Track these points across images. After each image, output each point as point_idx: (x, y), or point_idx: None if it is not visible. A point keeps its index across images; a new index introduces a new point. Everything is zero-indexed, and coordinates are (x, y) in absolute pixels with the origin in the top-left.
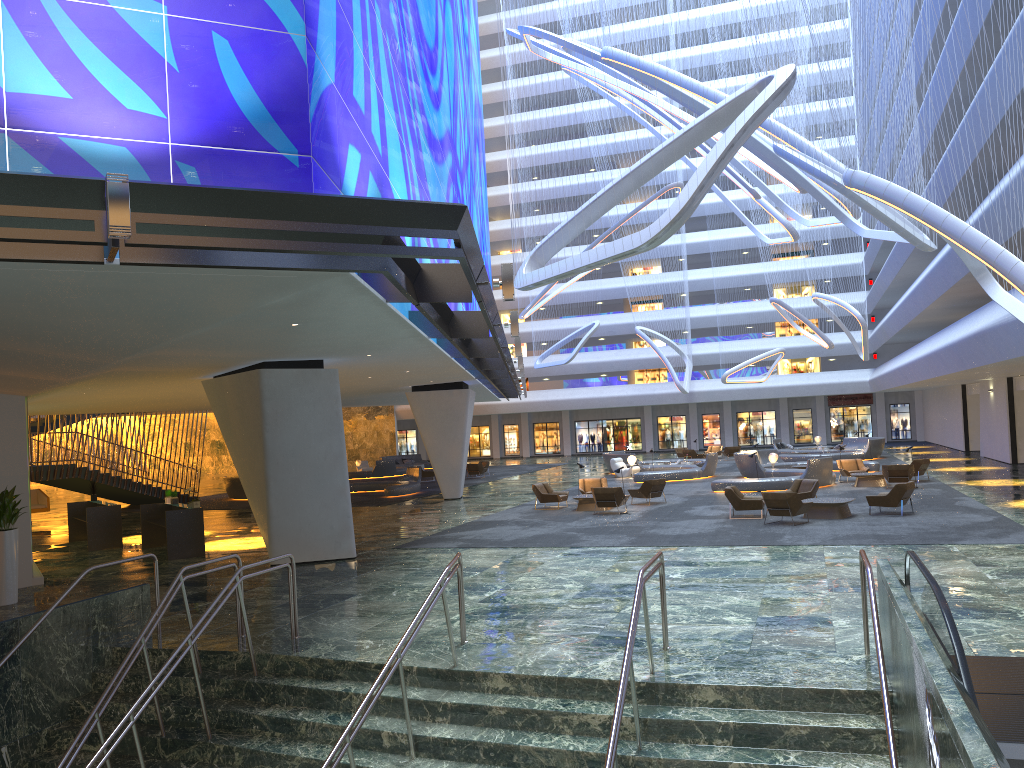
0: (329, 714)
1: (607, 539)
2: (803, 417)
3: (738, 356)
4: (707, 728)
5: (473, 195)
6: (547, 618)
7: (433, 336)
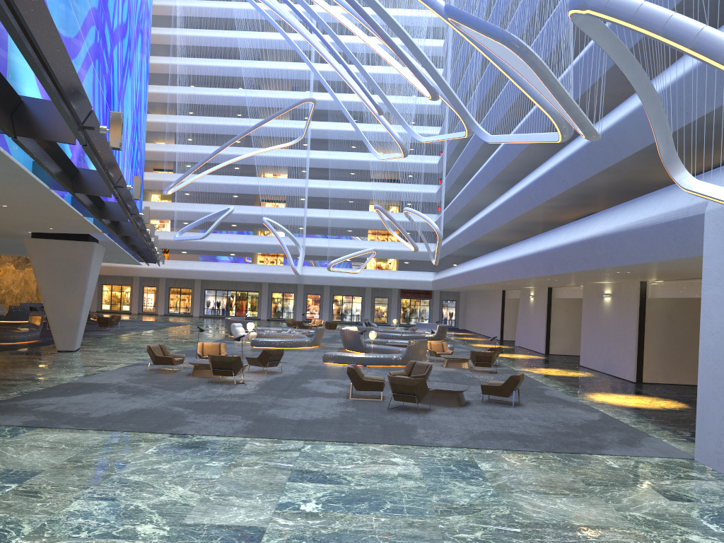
0: None
1: (219, 422)
2: (382, 303)
3: (340, 251)
4: None
5: (129, 71)
6: None
7: None
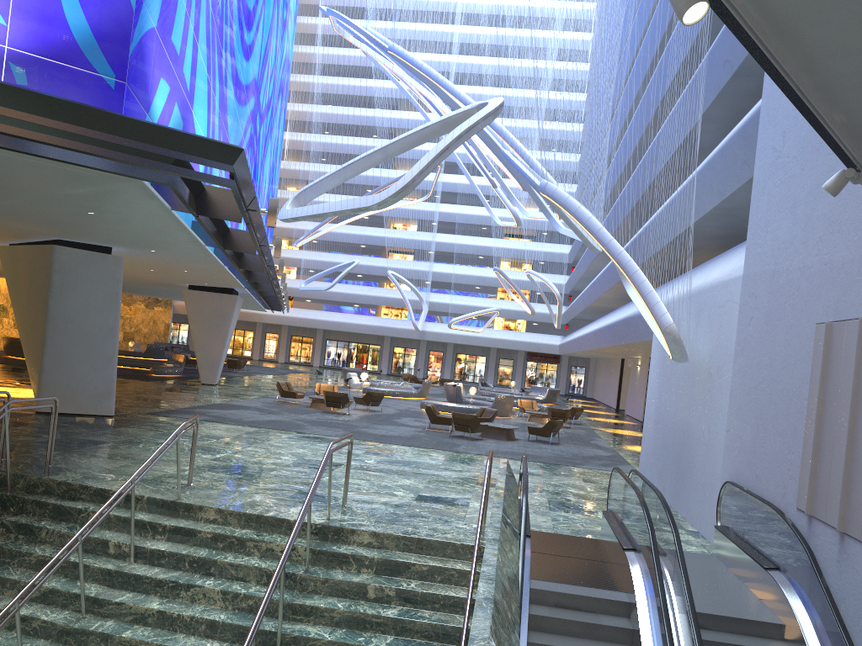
0: (68, 525)
1: (326, 430)
2: (506, 365)
3: (465, 309)
4: (358, 560)
5: (270, 136)
6: (261, 477)
7: (209, 245)
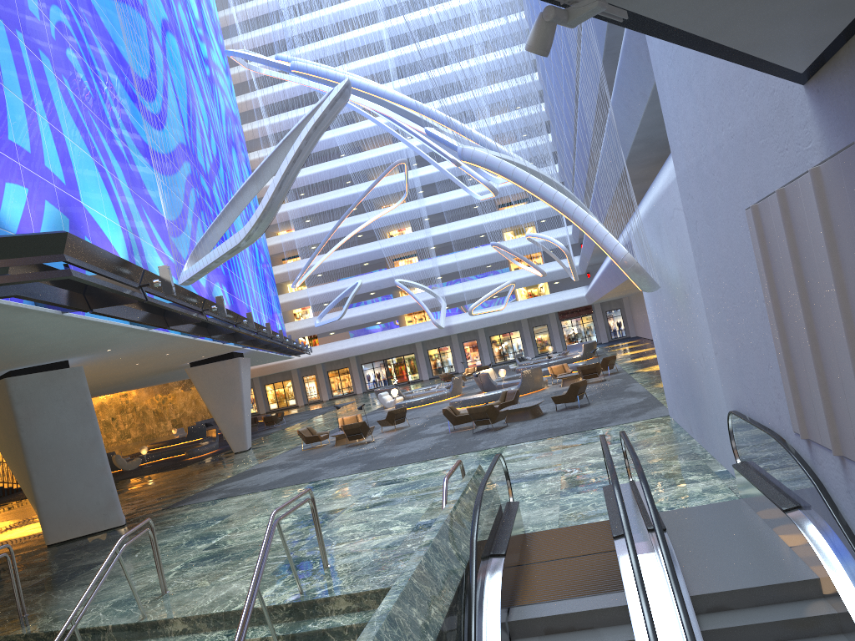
0: None
1: (343, 469)
2: (542, 332)
3: (482, 291)
4: (337, 633)
5: (231, 191)
6: (250, 555)
7: (152, 327)
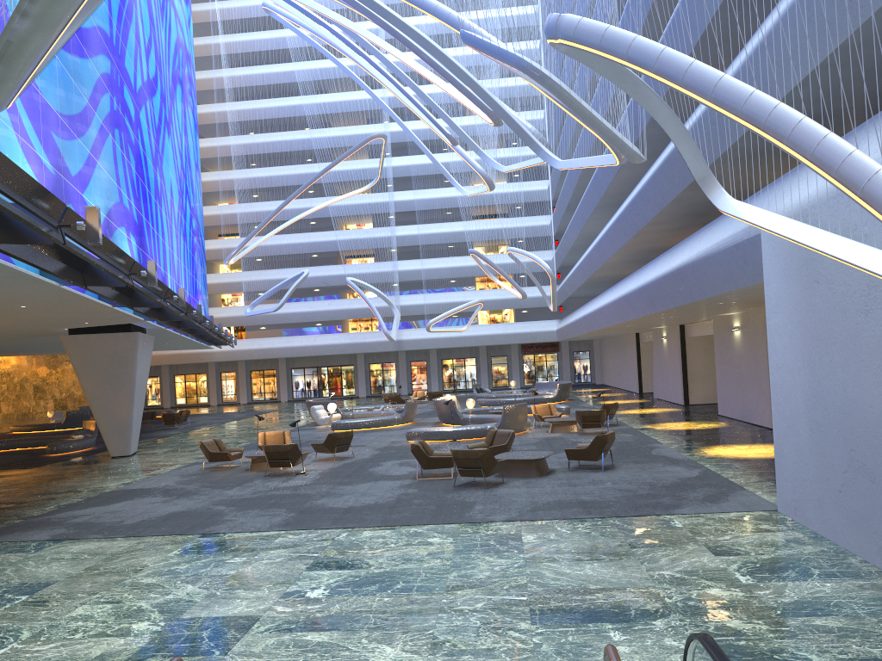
0: None
1: (258, 518)
2: (500, 363)
3: (442, 307)
4: None
5: (166, 130)
6: None
7: None
